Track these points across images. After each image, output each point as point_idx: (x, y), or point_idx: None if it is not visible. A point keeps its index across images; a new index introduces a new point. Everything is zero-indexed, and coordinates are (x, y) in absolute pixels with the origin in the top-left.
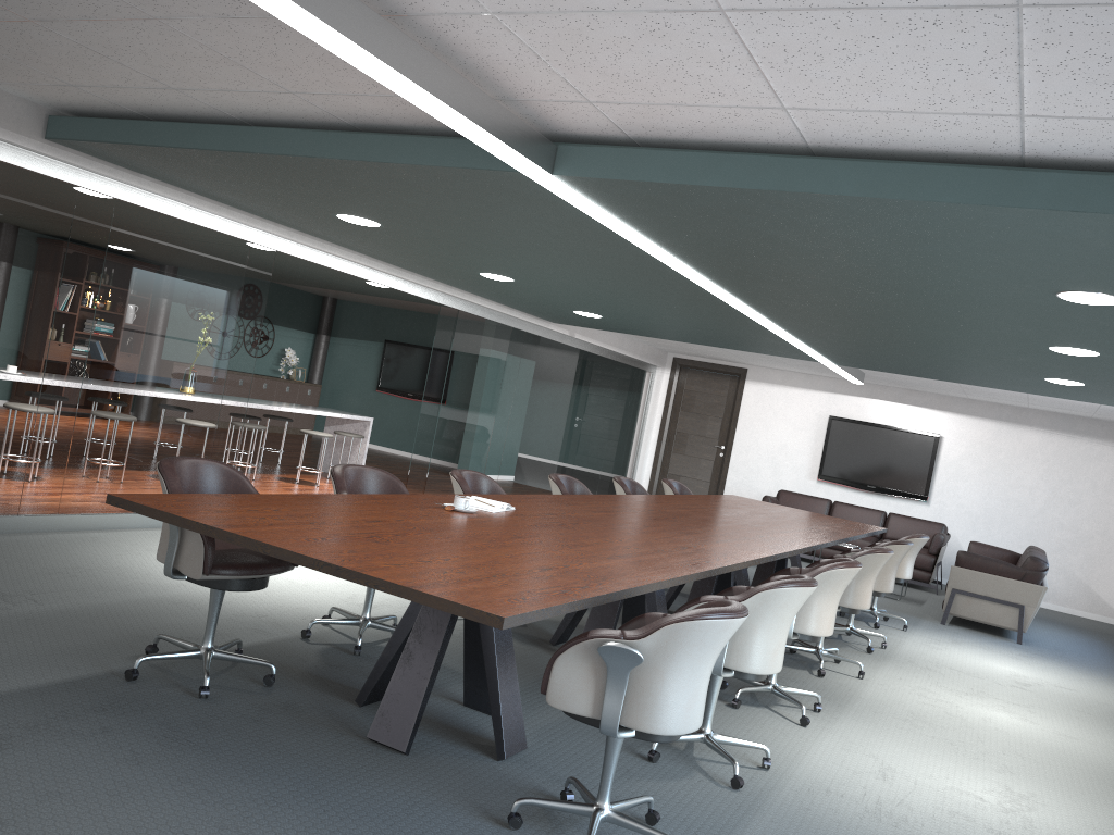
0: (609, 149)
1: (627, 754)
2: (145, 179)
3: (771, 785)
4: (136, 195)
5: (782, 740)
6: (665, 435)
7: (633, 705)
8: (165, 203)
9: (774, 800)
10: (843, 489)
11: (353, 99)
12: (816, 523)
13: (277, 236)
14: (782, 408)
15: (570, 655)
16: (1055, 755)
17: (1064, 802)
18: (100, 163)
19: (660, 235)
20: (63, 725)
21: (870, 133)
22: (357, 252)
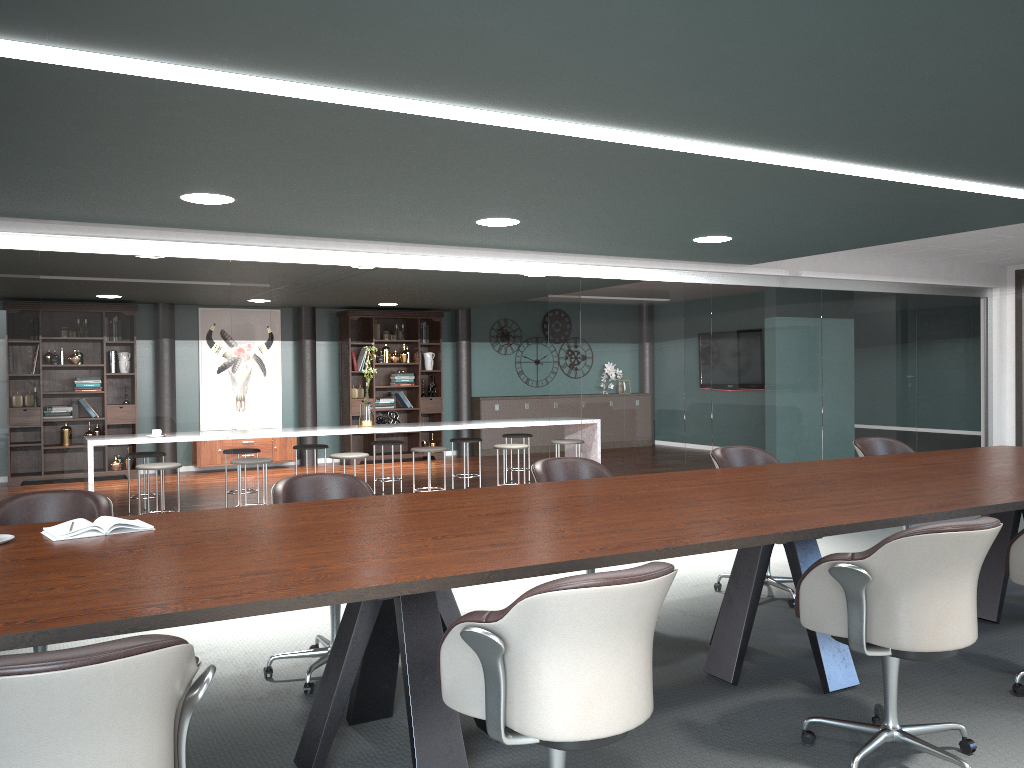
0: None
1: None
2: (55, 224)
3: None
4: (59, 242)
5: None
6: None
7: None
8: (99, 243)
9: None
10: None
11: None
12: None
13: (264, 246)
14: None
15: None
16: None
17: None
18: None
19: (186, 53)
20: None
21: None
22: (380, 242)
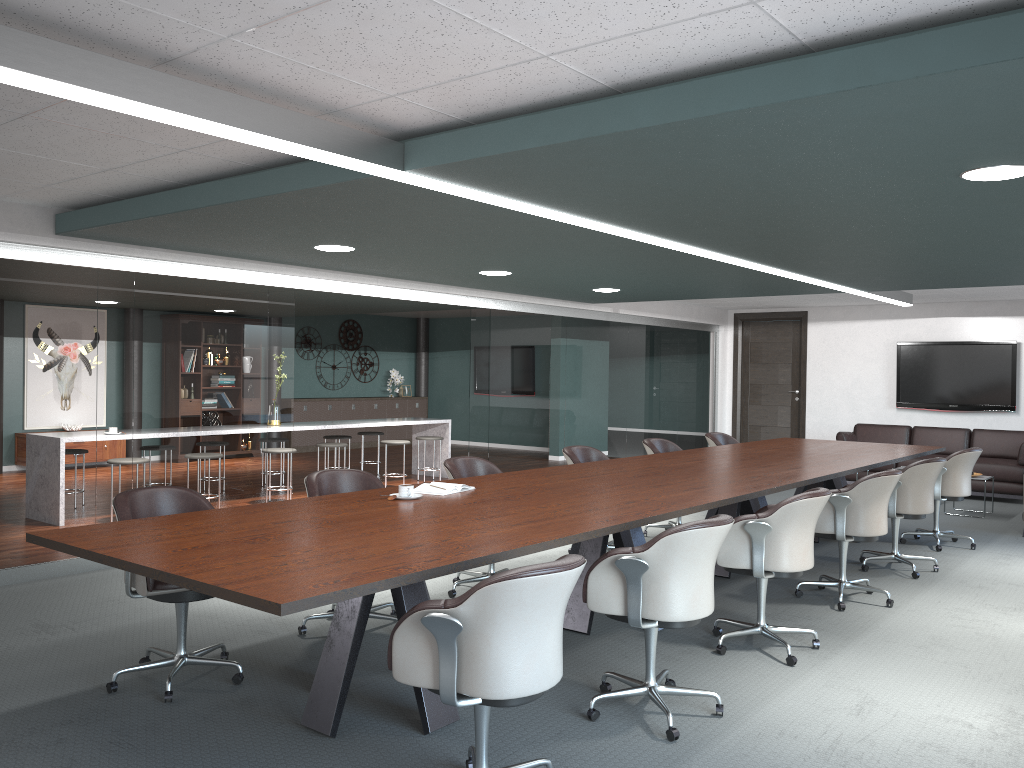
0: (444, 135)
1: (569, 714)
2: (154, 251)
3: (717, 733)
4: (151, 265)
5: (757, 683)
6: (739, 389)
7: (468, 672)
8: (180, 267)
9: (710, 749)
10: (925, 413)
11: (229, 144)
12: (852, 453)
13: (293, 276)
14: (849, 343)
15: (404, 629)
16: None
17: None
18: (111, 245)
19: (558, 204)
20: (25, 740)
21: (645, 59)
22: (373, 276)
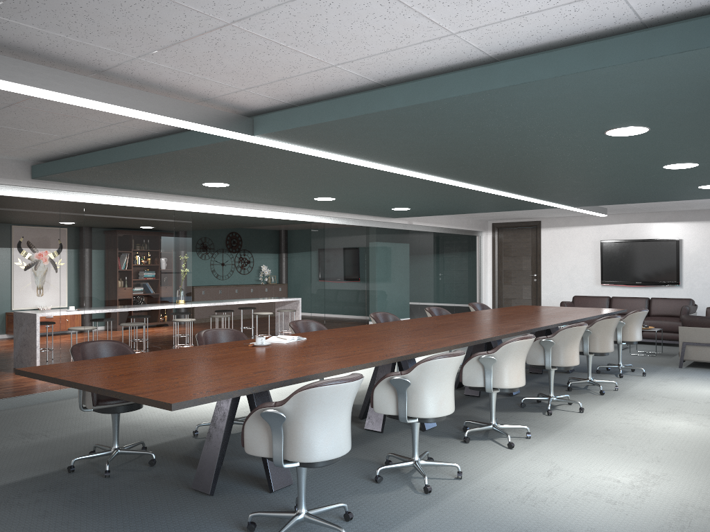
0: (278, 113)
1: (364, 479)
2: (97, 188)
3: (456, 488)
4: (95, 198)
5: (487, 459)
6: (496, 274)
7: (290, 446)
8: (114, 199)
9: (450, 498)
10: (620, 288)
11: (143, 120)
12: (563, 314)
13: (190, 203)
14: (568, 241)
15: (251, 421)
16: (707, 445)
17: (688, 477)
18: (68, 185)
19: (356, 154)
20: (15, 501)
21: (396, 66)
22: (244, 202)
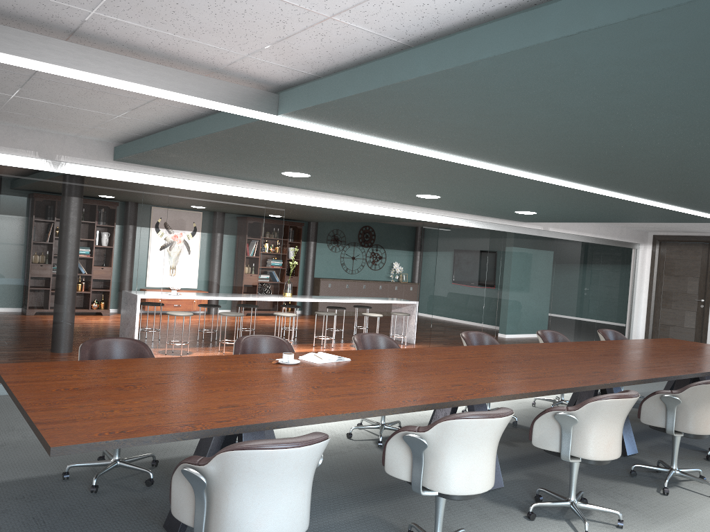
0: (301, 87)
1: None
2: (182, 173)
3: None
4: (181, 183)
5: None
6: (653, 295)
7: (213, 519)
8: (201, 185)
9: None
10: None
11: None
12: None
13: (284, 193)
14: None
15: (177, 475)
16: None
17: None
18: (152, 168)
19: (419, 143)
20: None
21: (412, 16)
22: (344, 195)
